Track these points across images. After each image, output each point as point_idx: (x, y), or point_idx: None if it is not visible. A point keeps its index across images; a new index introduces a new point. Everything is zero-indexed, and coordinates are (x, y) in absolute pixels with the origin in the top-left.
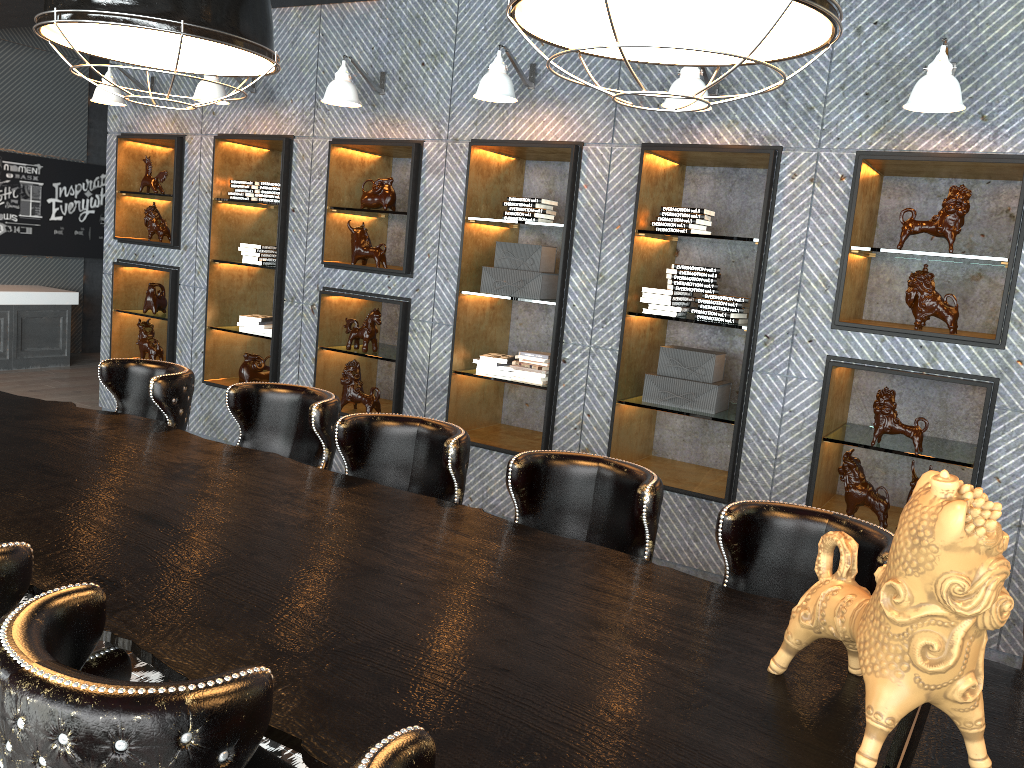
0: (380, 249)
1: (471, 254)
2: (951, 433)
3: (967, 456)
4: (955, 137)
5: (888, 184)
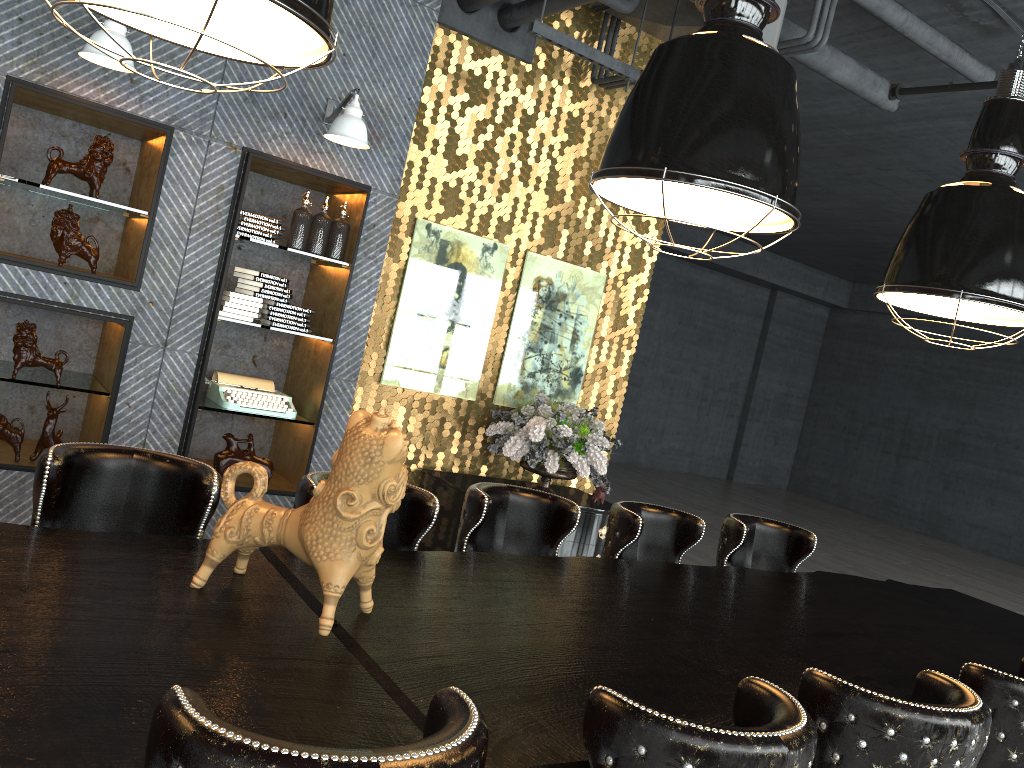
0: None
1: None
2: (66, 363)
3: (97, 385)
4: (107, 91)
5: (12, 111)
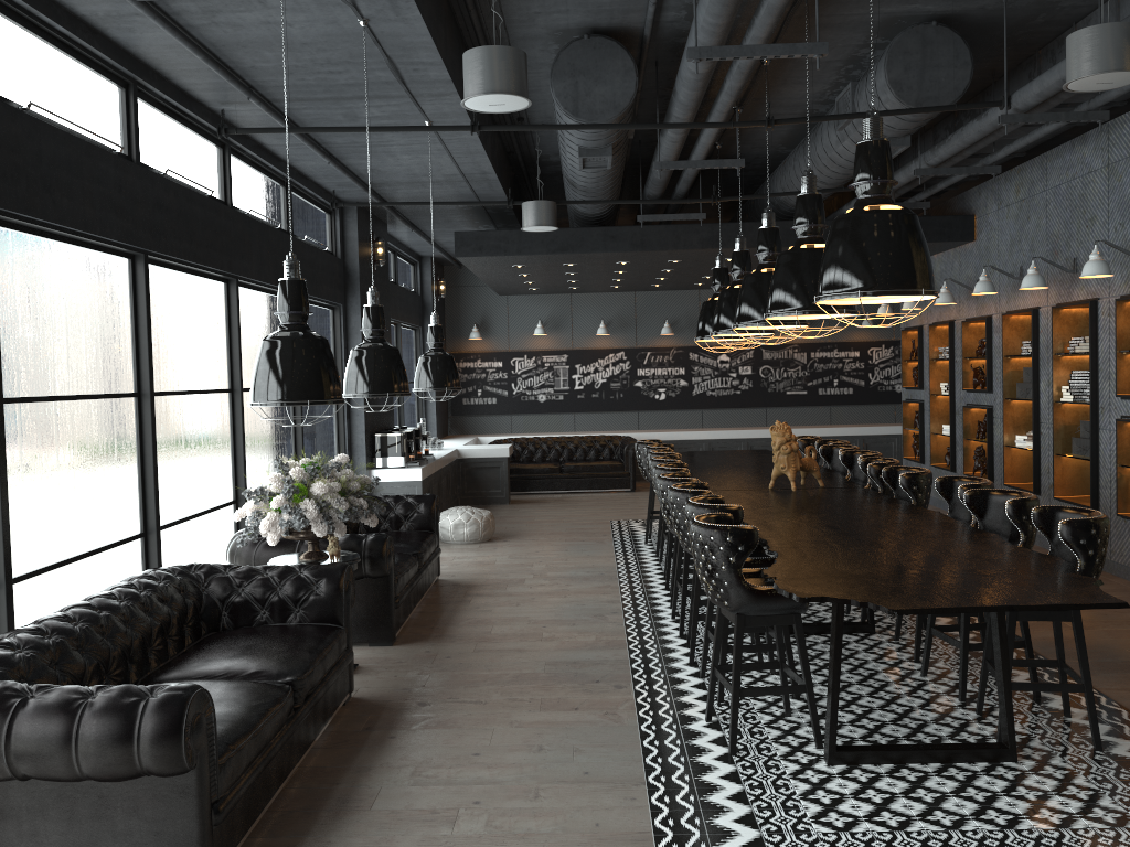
0: (983, 378)
1: (1012, 376)
2: None
3: None
4: None
5: None
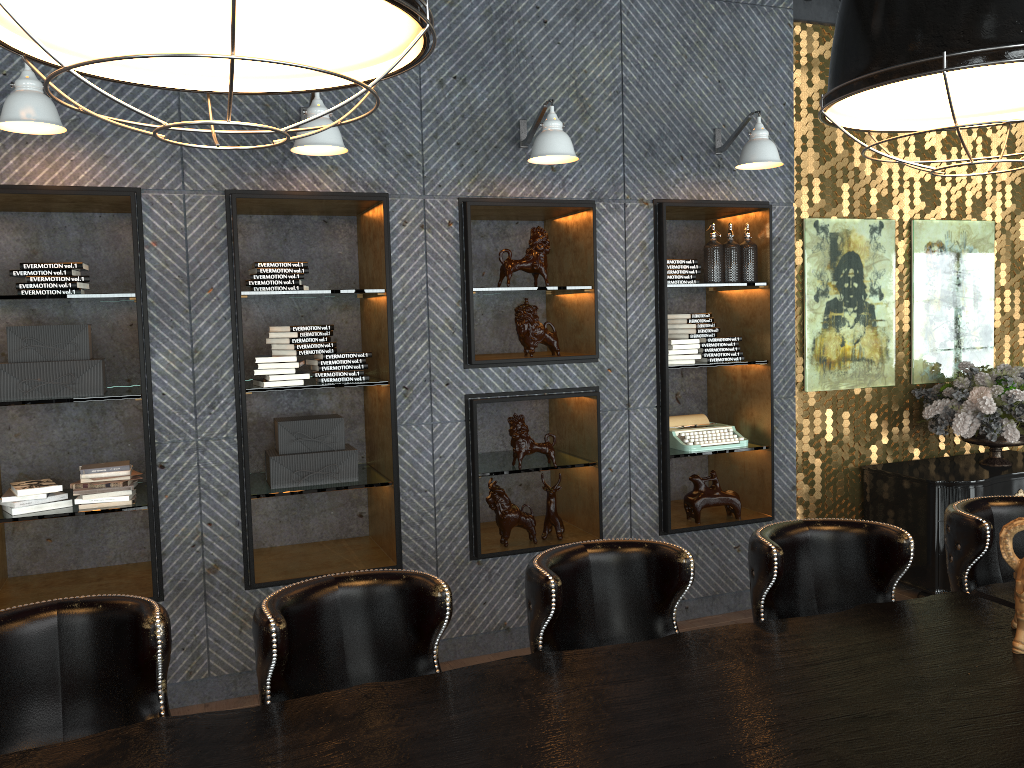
0: None
1: None
2: None
3: (575, 457)
4: (535, 185)
5: None
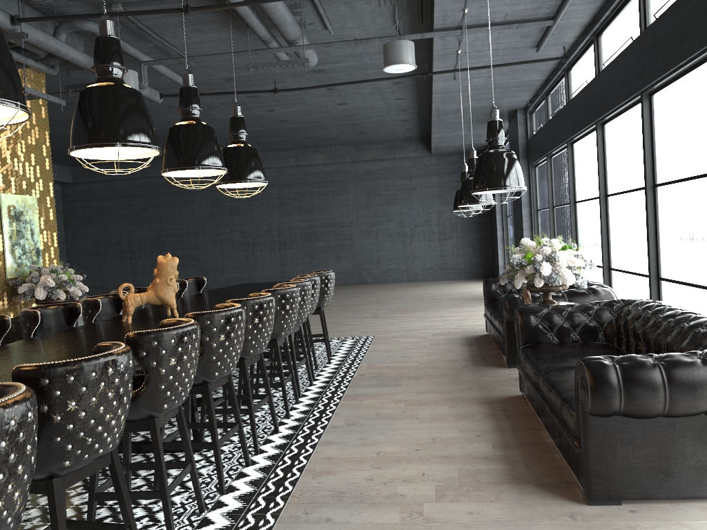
0: None
1: None
2: None
3: None
4: None
5: None
